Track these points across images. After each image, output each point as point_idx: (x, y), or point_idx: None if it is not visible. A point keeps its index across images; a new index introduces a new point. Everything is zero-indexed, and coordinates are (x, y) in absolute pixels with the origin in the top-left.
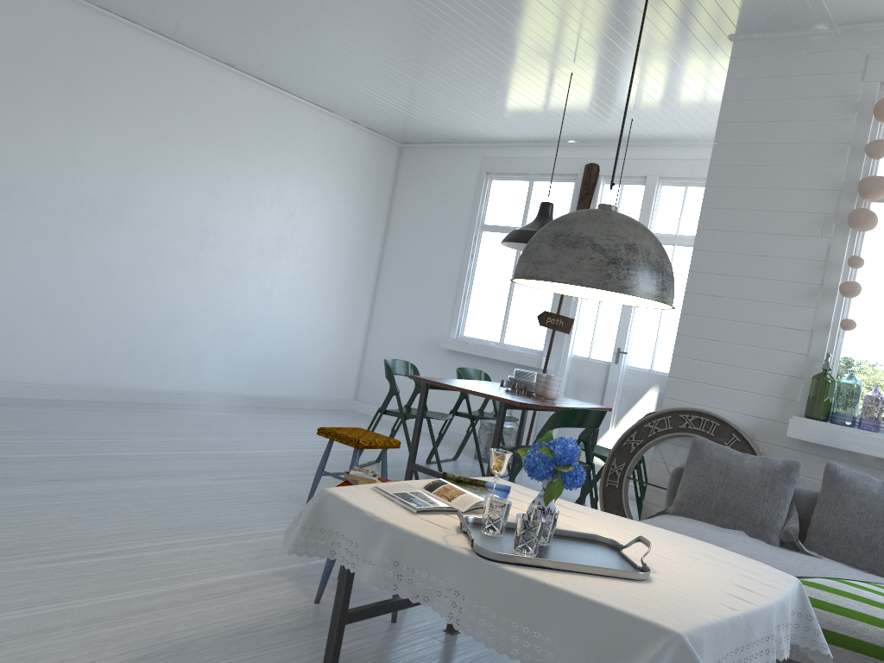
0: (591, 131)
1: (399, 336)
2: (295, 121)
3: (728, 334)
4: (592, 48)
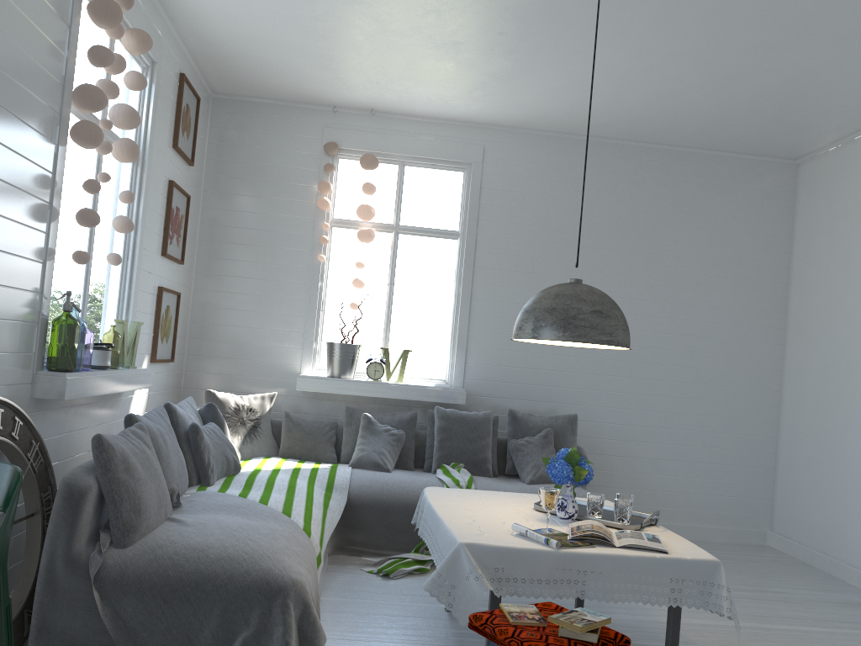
0: None
1: None
2: None
3: None
4: None
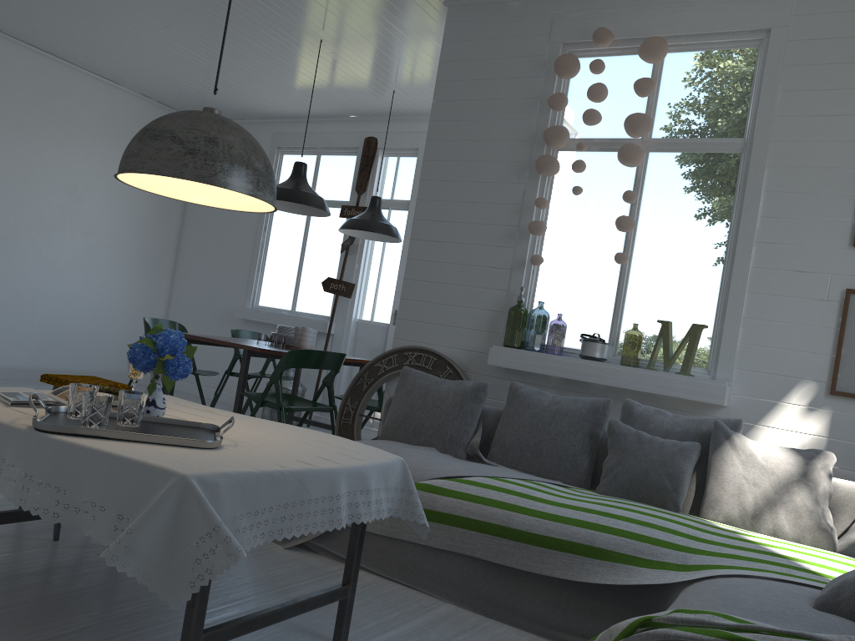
0: (366, 105)
1: (198, 309)
2: (76, 91)
3: (445, 276)
4: (331, 14)
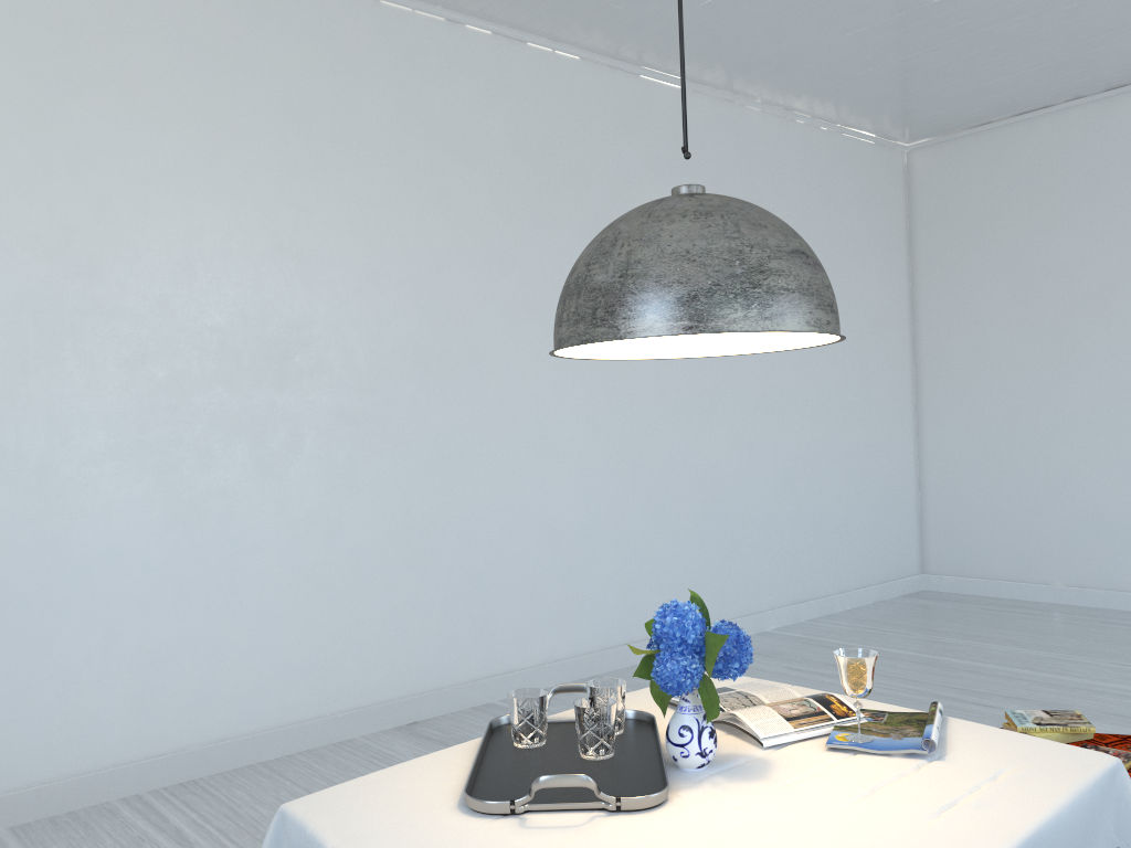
0: None
1: None
2: None
3: None
4: None
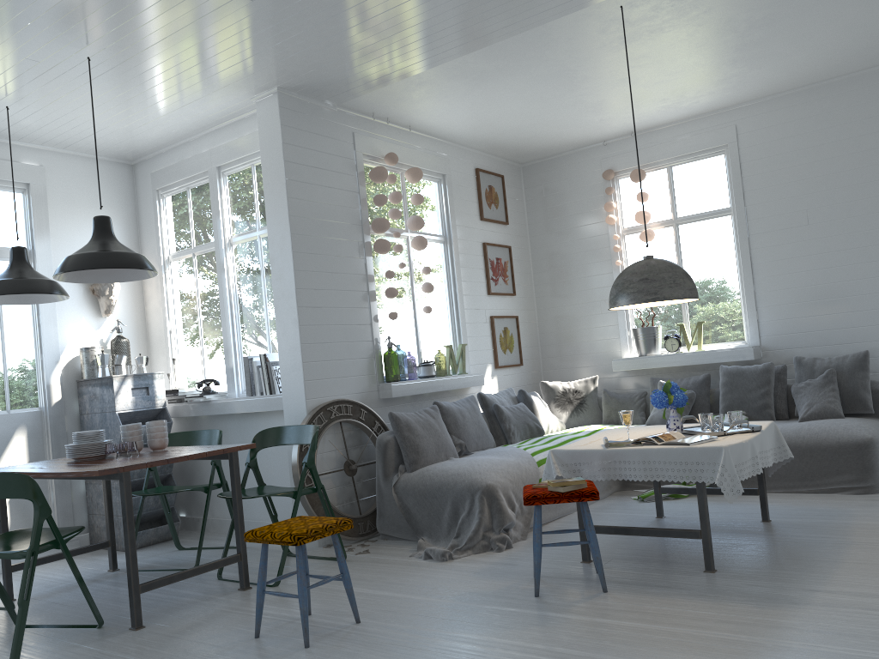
0: None
1: None
2: None
3: (331, 336)
4: (163, 50)
